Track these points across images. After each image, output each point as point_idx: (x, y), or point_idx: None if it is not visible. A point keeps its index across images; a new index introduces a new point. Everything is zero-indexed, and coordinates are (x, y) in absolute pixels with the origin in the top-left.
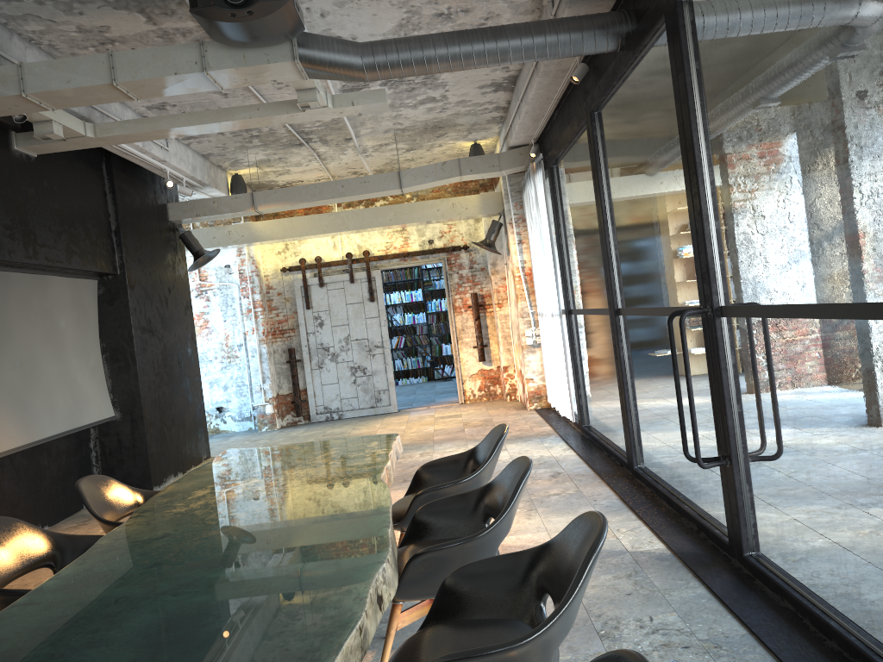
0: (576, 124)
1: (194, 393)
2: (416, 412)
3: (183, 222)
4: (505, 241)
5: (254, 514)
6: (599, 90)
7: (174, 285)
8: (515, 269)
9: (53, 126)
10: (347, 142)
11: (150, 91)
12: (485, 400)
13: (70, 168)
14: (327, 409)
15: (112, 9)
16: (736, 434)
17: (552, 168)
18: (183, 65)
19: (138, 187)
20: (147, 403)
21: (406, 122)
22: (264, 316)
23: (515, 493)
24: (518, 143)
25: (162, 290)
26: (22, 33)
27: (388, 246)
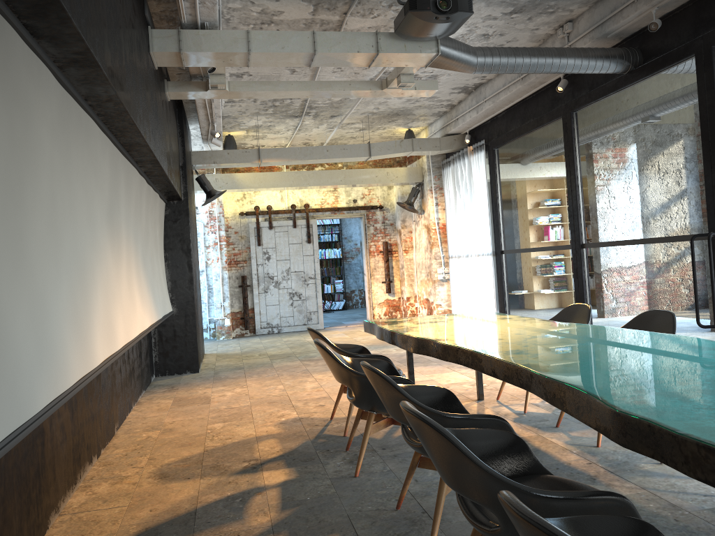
0: (546, 120)
1: (200, 301)
2: (340, 329)
3: (197, 167)
4: (417, 204)
5: (527, 333)
6: (589, 98)
7: (194, 215)
8: (432, 223)
9: (224, 78)
10: (330, 118)
11: (326, 62)
12: None
13: (172, 113)
14: (269, 325)
15: (300, 1)
16: None
17: (494, 150)
18: (363, 47)
19: (186, 135)
20: (195, 303)
21: (382, 108)
22: (226, 249)
23: (675, 325)
24: (455, 132)
25: (193, 217)
26: (221, 8)
27: (323, 202)
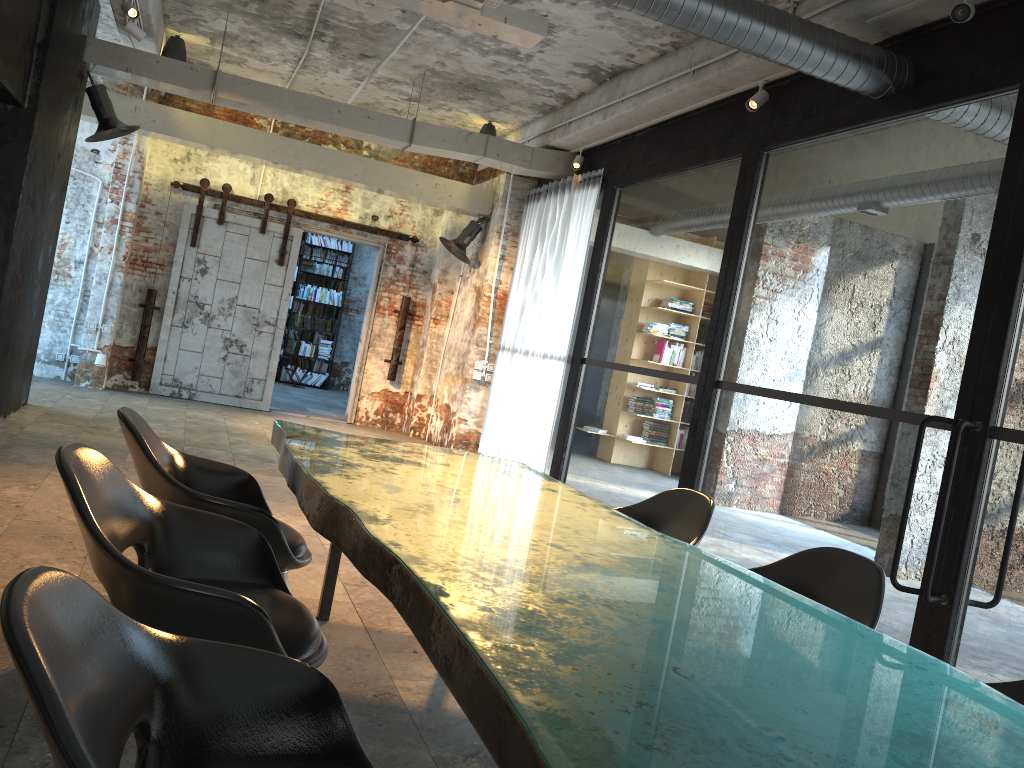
0: (714, 155)
1: (38, 310)
2: (295, 418)
3: (96, 71)
4: (472, 250)
5: (577, 549)
6: (799, 131)
7: (63, 152)
8: (487, 287)
9: None
10: (359, 59)
11: None
12: (378, 427)
13: None
14: (176, 382)
15: None
16: (967, 572)
17: (615, 190)
18: None
19: None
20: (5, 306)
21: (451, 67)
22: (132, 236)
23: (882, 598)
24: (561, 145)
25: (54, 153)
26: None
27: (321, 205)
